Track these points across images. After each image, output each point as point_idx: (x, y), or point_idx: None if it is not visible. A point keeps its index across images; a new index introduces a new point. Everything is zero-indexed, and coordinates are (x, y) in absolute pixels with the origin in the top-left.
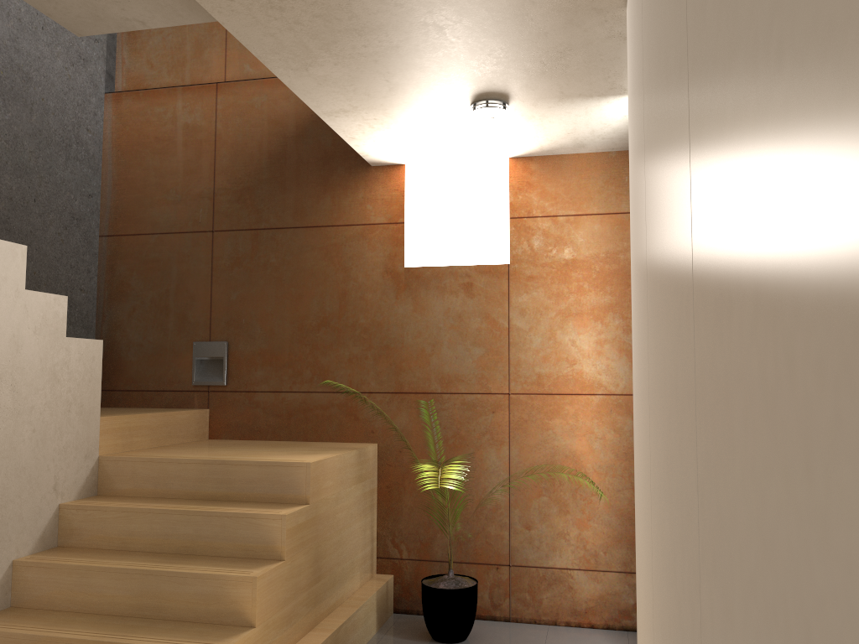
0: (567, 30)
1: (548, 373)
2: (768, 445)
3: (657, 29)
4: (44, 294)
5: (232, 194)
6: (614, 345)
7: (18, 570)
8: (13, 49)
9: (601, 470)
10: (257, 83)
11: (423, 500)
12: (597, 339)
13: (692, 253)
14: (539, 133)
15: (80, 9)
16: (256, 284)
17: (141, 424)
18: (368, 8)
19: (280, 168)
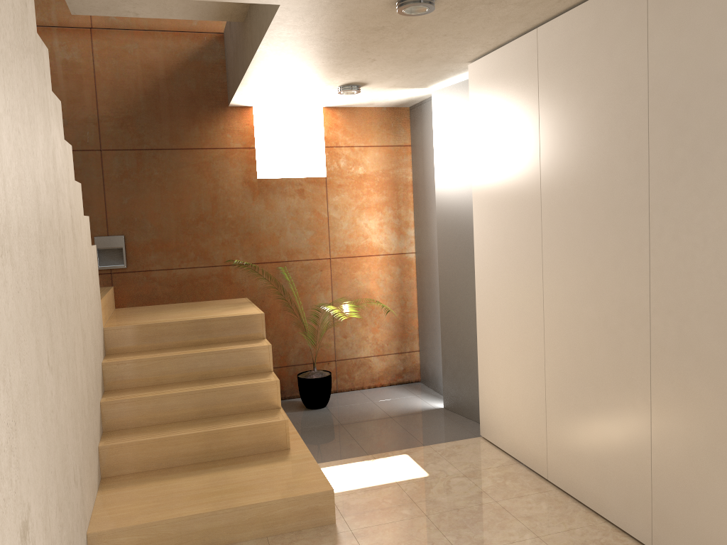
0: (431, 66)
1: (352, 244)
2: (721, 285)
3: (586, 139)
4: (86, 217)
5: (115, 121)
6: (388, 226)
7: (105, 408)
8: None
9: (384, 298)
10: (128, 33)
11: (280, 330)
12: (379, 222)
13: (648, 234)
14: (357, 98)
15: (100, 3)
16: (143, 191)
17: (106, 302)
18: (350, 51)
19: (155, 103)
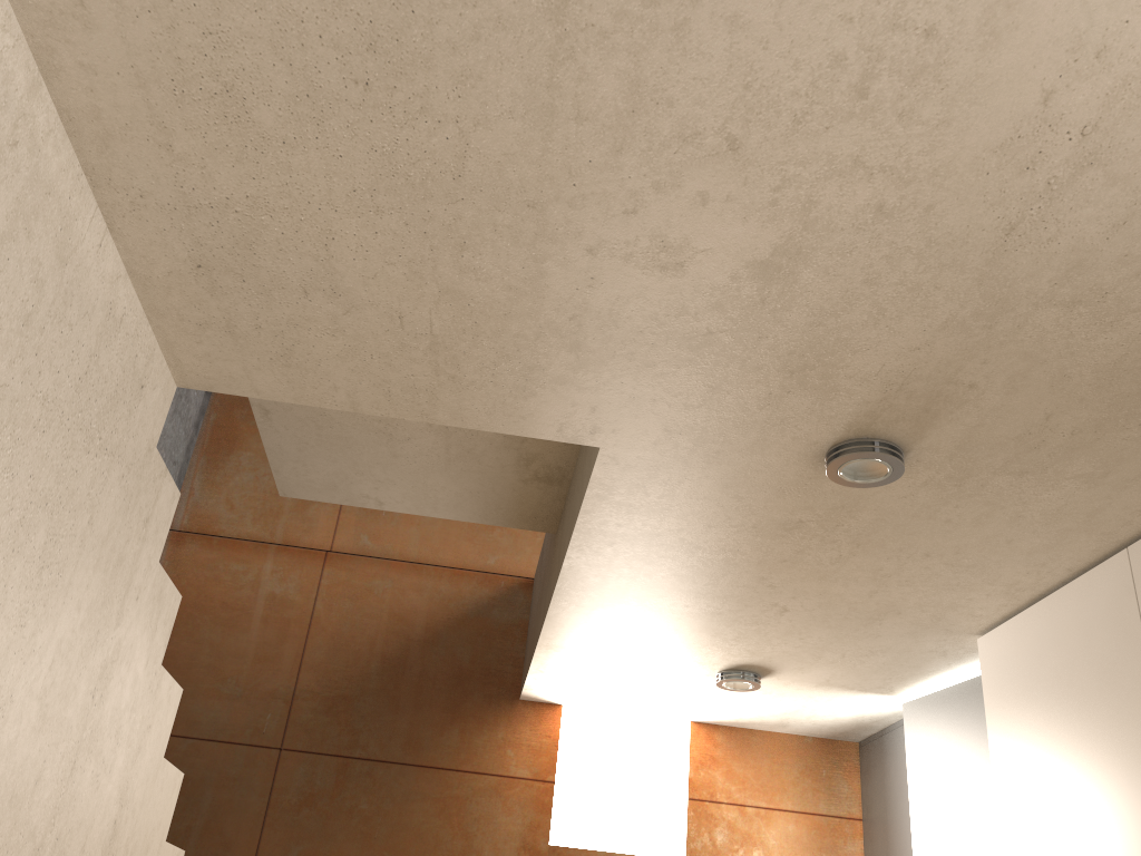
0: (900, 637)
1: None
2: None
3: None
4: (173, 848)
5: (321, 700)
6: None
7: None
8: None
9: None
10: (383, 563)
11: None
12: None
13: None
14: (755, 707)
15: (323, 476)
16: (332, 838)
17: None
18: (738, 581)
19: (396, 677)
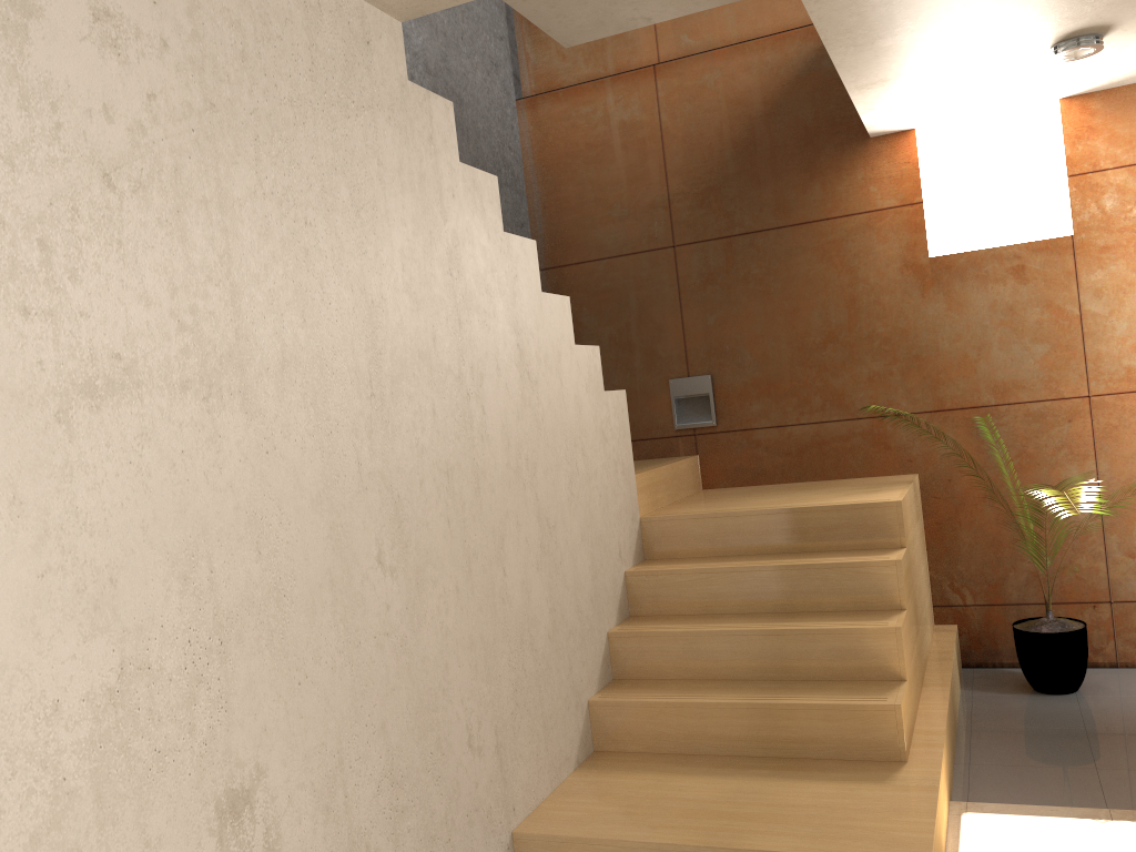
0: None
1: None
2: None
3: None
4: (585, 347)
5: (692, 198)
6: None
7: (615, 642)
8: (445, 70)
9: None
10: (706, 57)
11: (985, 534)
12: None
13: None
14: (1120, 64)
15: (586, 18)
16: (737, 303)
17: (659, 479)
18: None
19: (749, 157)
